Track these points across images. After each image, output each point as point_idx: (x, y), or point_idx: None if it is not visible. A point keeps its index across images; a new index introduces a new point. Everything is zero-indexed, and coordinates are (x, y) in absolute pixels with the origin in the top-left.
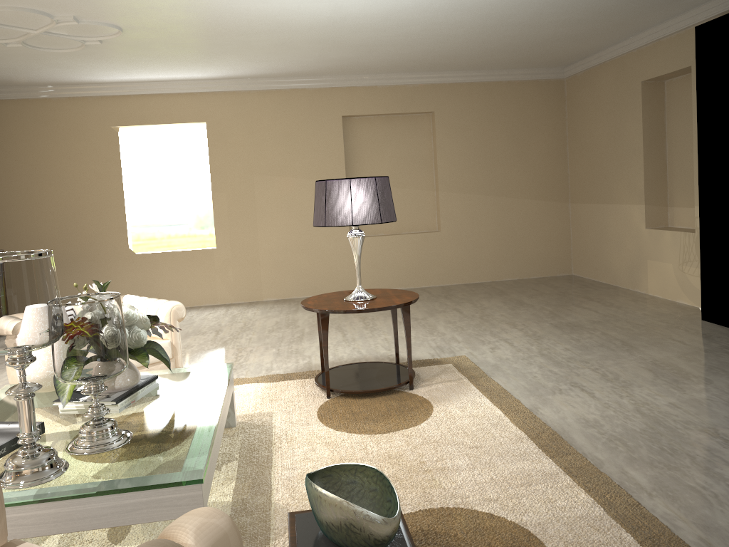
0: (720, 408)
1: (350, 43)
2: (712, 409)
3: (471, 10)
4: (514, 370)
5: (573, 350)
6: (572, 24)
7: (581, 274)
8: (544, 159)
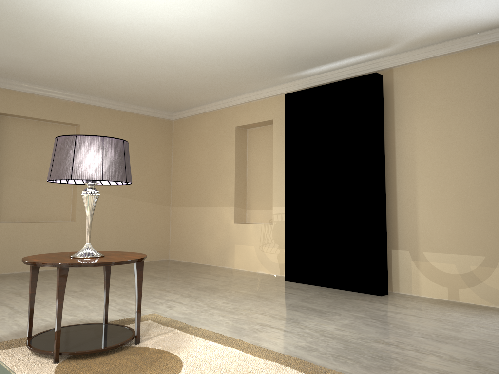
0: (366, 327)
1: (40, 45)
2: (363, 329)
3: (159, 43)
4: (206, 320)
5: (231, 303)
6: (208, 77)
7: (178, 258)
8: (156, 173)
